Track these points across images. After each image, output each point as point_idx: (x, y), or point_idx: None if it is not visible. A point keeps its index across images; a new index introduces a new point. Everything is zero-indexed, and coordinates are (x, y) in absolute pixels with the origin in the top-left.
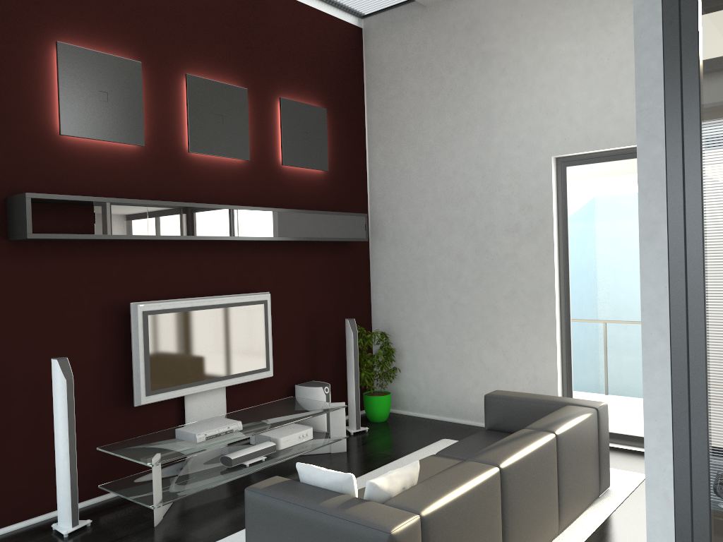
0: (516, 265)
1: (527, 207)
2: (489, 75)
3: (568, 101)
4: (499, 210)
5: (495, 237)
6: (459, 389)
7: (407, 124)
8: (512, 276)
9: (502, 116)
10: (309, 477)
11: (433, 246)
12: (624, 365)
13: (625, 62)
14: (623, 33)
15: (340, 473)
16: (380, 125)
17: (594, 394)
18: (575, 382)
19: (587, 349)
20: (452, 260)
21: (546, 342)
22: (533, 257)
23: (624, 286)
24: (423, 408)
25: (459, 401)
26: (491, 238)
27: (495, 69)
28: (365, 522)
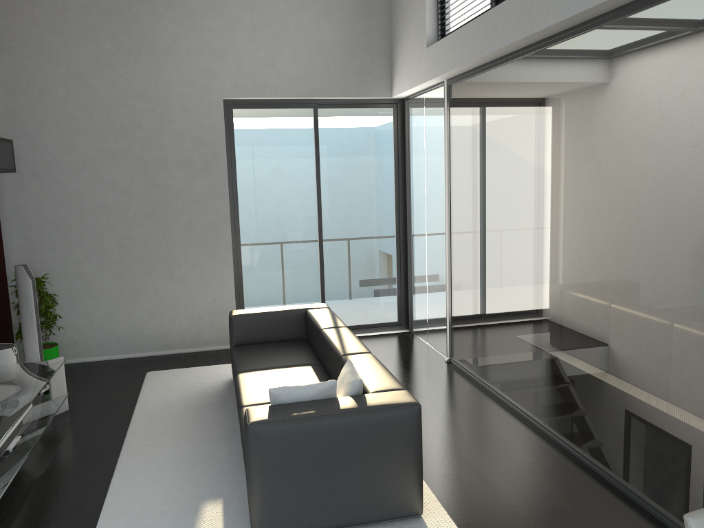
0: (191, 197)
1: (201, 143)
2: (154, 6)
3: (236, 50)
4: (171, 145)
5: (167, 171)
6: (132, 324)
7: (47, 38)
8: (188, 208)
9: (170, 51)
10: (290, 396)
11: (92, 179)
12: (286, 277)
13: (285, 26)
14: (283, 0)
15: (323, 383)
16: (5, 33)
17: (263, 304)
18: (247, 297)
19: (256, 268)
20: (117, 194)
21: (224, 266)
22: (208, 191)
23: (285, 214)
24: (88, 352)
25: (133, 336)
26: (162, 171)
27: (160, 1)
28: (394, 404)
